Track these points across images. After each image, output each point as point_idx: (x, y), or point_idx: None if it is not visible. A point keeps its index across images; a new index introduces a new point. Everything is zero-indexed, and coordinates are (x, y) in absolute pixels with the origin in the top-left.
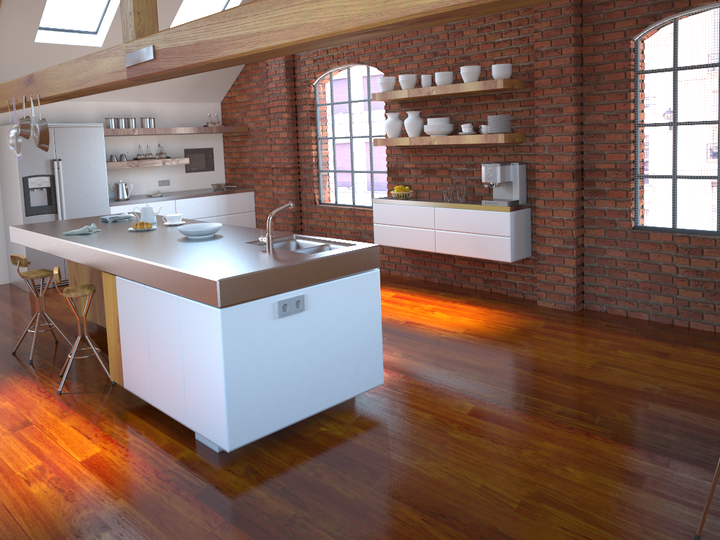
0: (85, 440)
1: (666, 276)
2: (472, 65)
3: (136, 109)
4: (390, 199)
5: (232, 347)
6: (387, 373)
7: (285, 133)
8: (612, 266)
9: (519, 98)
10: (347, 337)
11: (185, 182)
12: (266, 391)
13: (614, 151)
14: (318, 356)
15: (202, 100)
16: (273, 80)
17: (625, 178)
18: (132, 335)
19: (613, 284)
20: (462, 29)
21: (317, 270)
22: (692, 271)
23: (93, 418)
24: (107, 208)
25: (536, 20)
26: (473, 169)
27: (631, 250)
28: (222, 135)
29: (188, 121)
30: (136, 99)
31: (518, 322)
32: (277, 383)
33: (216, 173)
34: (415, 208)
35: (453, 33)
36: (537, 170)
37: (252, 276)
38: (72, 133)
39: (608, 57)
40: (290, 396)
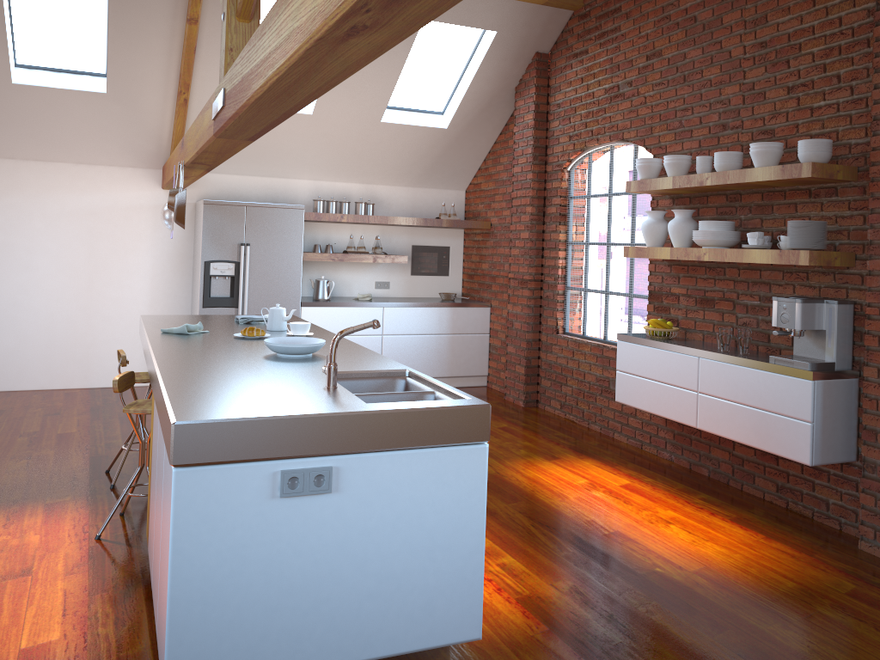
0: (57, 616)
1: None
2: (766, 141)
3: (357, 192)
4: (640, 337)
5: (189, 531)
6: (523, 616)
7: (526, 233)
8: None
9: (847, 195)
10: (413, 548)
11: (409, 287)
12: (245, 612)
13: None
14: (351, 571)
15: (441, 185)
16: (519, 162)
17: None
18: (153, 479)
19: None
20: (764, 89)
21: (361, 430)
22: None
23: (97, 585)
24: (297, 308)
25: (878, 69)
26: (770, 305)
27: None
28: (463, 231)
29: (421, 211)
30: (358, 180)
31: (805, 573)
32: (267, 603)
33: (451, 279)
34: (672, 355)
35: (750, 95)
36: (868, 316)
37: (236, 425)
38: (266, 215)
39: None
40: (291, 629)
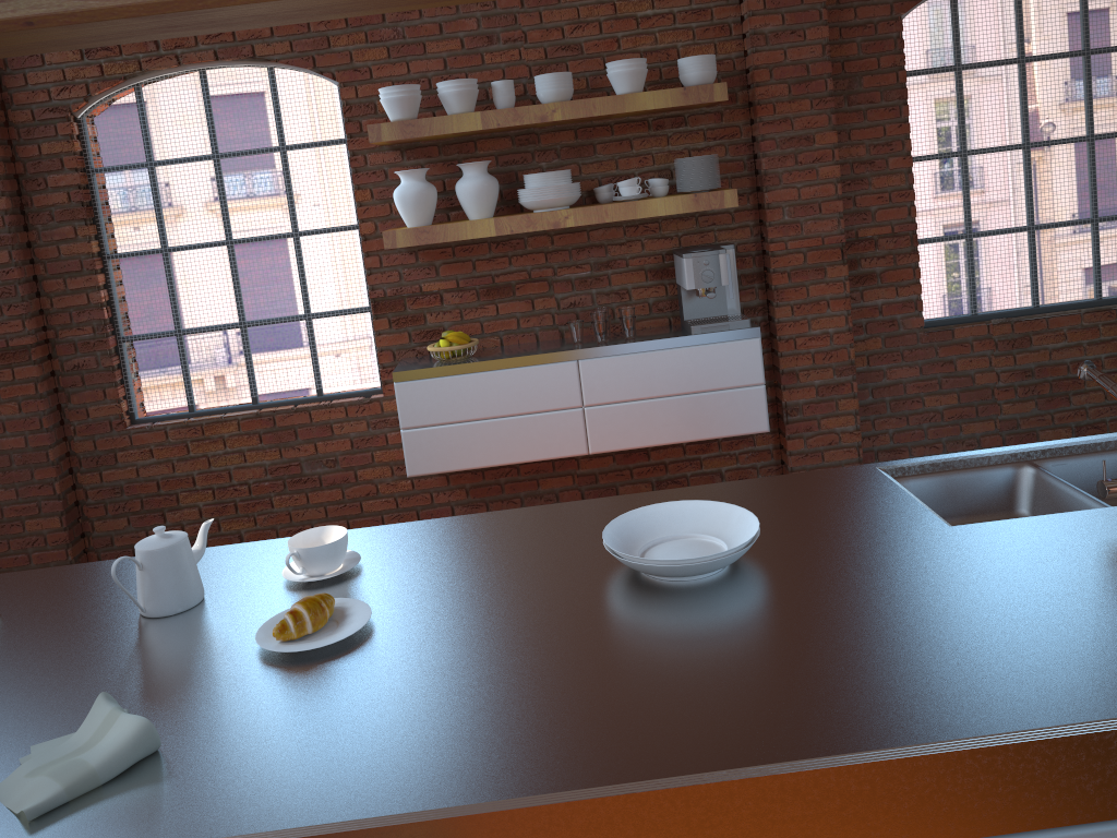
0: None
1: (984, 390)
2: (642, 58)
3: None
4: (445, 364)
5: None
6: None
7: None
8: (899, 395)
9: (701, 123)
10: None
11: None
12: None
13: (886, 205)
14: None
15: None
16: None
17: (907, 247)
18: None
19: (903, 424)
20: None
21: None
22: (1020, 373)
23: None
24: None
25: None
26: (607, 272)
27: (925, 363)
28: None
29: None
30: None
31: None
32: None
33: None
34: (524, 372)
35: None
36: (772, 253)
37: None
38: None
39: (866, 47)
40: None
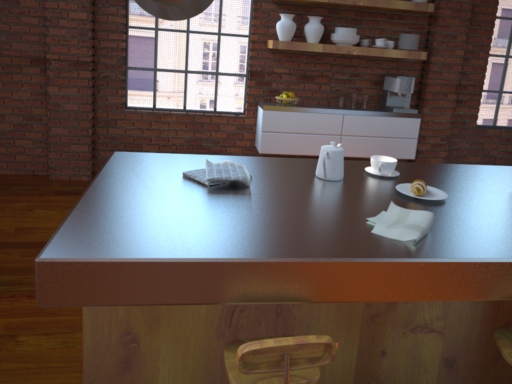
0: None
1: (492, 157)
2: None
3: None
4: (286, 106)
5: None
6: None
7: (83, 14)
8: (459, 153)
9: (409, 20)
10: None
11: None
12: None
13: (474, 72)
14: None
15: None
16: None
17: (478, 92)
18: None
19: None
20: None
21: None
22: (507, 153)
23: None
24: None
25: None
26: (354, 79)
27: (472, 142)
28: None
29: None
30: None
31: None
32: None
33: None
34: (320, 115)
35: None
36: (428, 83)
37: None
38: None
39: (483, 1)
40: None
